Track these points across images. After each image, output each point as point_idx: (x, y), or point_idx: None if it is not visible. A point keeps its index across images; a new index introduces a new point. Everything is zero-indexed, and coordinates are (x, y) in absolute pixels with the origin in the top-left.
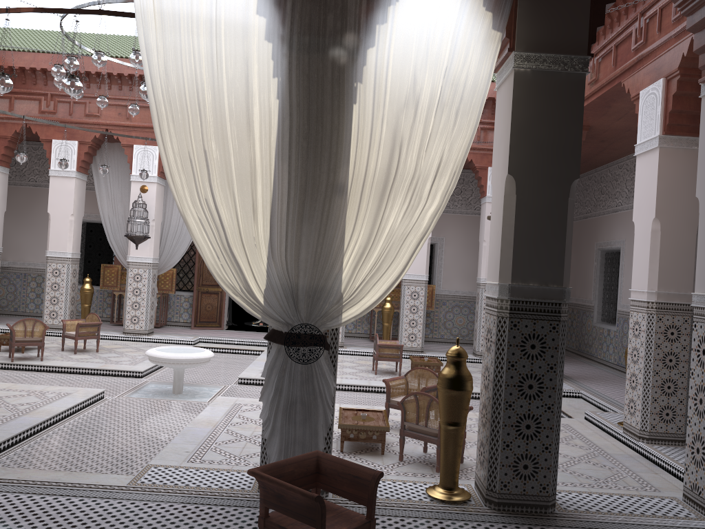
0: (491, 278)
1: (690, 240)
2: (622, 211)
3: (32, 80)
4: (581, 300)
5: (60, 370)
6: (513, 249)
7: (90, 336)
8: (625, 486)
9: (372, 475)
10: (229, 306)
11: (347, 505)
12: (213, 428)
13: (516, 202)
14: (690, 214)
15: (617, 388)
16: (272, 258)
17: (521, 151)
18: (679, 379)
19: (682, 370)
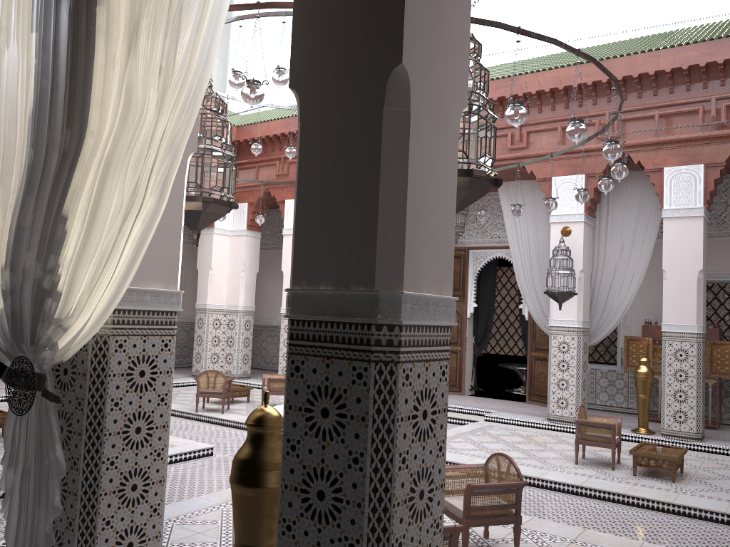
0: None
1: None
2: None
3: (270, 147)
4: None
5: (228, 423)
6: (296, 223)
7: (282, 392)
8: None
9: None
10: (475, 367)
11: None
12: (222, 502)
13: (301, 136)
14: None
15: None
16: (4, 266)
17: (308, 41)
18: None
19: None
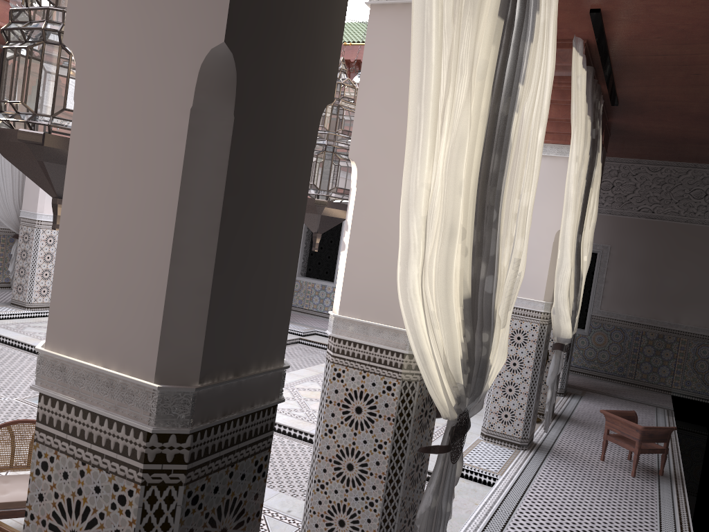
0: None
1: None
2: None
3: None
4: None
5: None
6: None
7: None
8: None
9: (633, 413)
10: None
11: (541, 439)
12: None
13: None
14: None
15: (314, 322)
16: (574, 299)
17: None
18: None
19: None
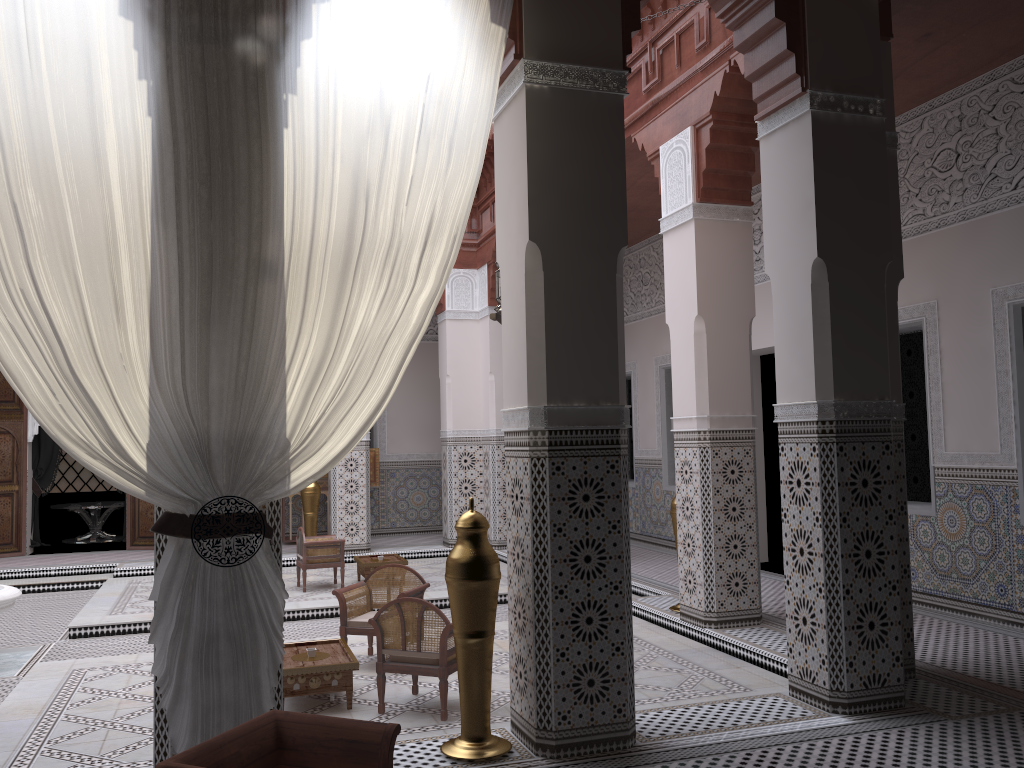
0: (513, 402)
1: (743, 343)
2: (629, 322)
3: None
4: None
5: None
6: (547, 353)
7: None
8: (707, 691)
9: (383, 733)
10: (34, 514)
11: None
12: (39, 716)
13: (545, 283)
14: (739, 308)
15: (650, 563)
16: (158, 388)
17: (545, 206)
18: (746, 533)
19: (749, 521)
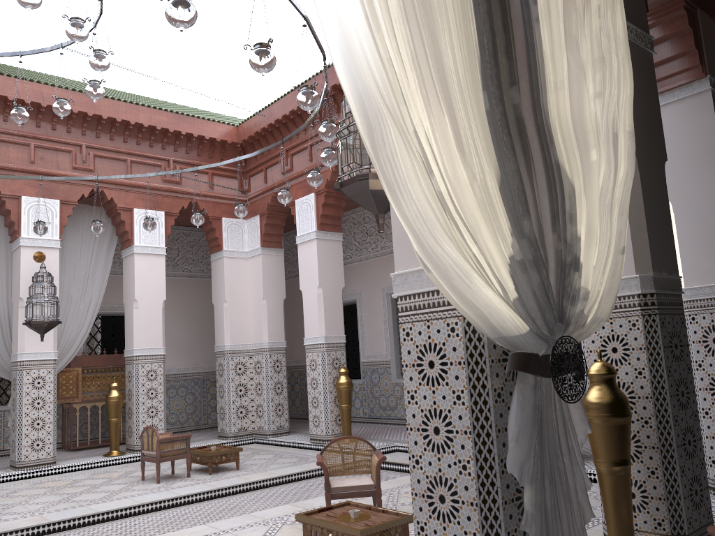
0: None
1: None
2: (353, 263)
3: None
4: (304, 361)
5: None
6: (648, 234)
7: None
8: None
9: None
10: None
11: None
12: None
13: (640, 180)
14: None
15: None
16: (517, 231)
17: (634, 123)
18: None
19: None
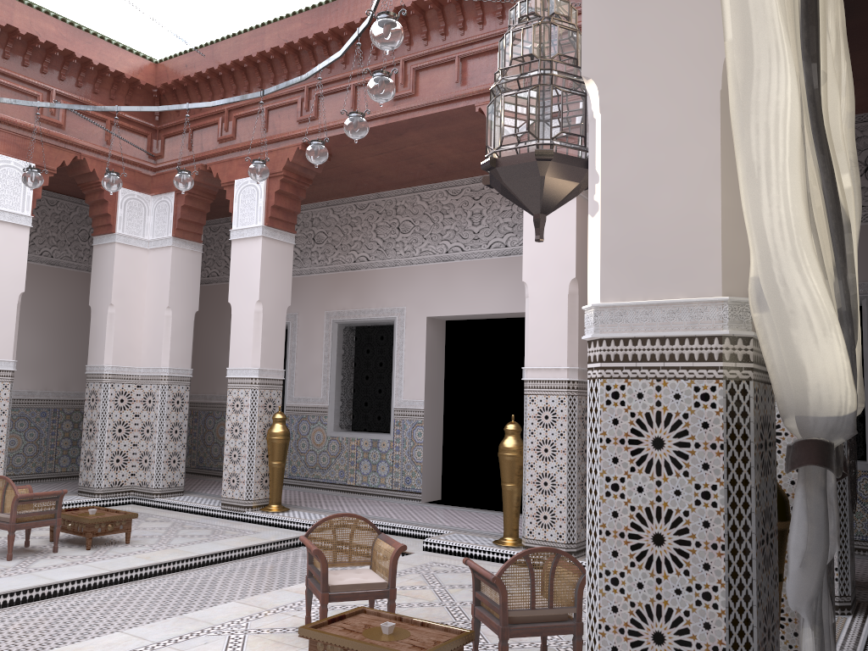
0: None
1: None
2: None
3: None
4: (202, 397)
5: None
6: None
7: None
8: None
9: None
10: None
11: None
12: None
13: None
14: None
15: (354, 505)
16: (836, 268)
17: None
18: None
19: None
